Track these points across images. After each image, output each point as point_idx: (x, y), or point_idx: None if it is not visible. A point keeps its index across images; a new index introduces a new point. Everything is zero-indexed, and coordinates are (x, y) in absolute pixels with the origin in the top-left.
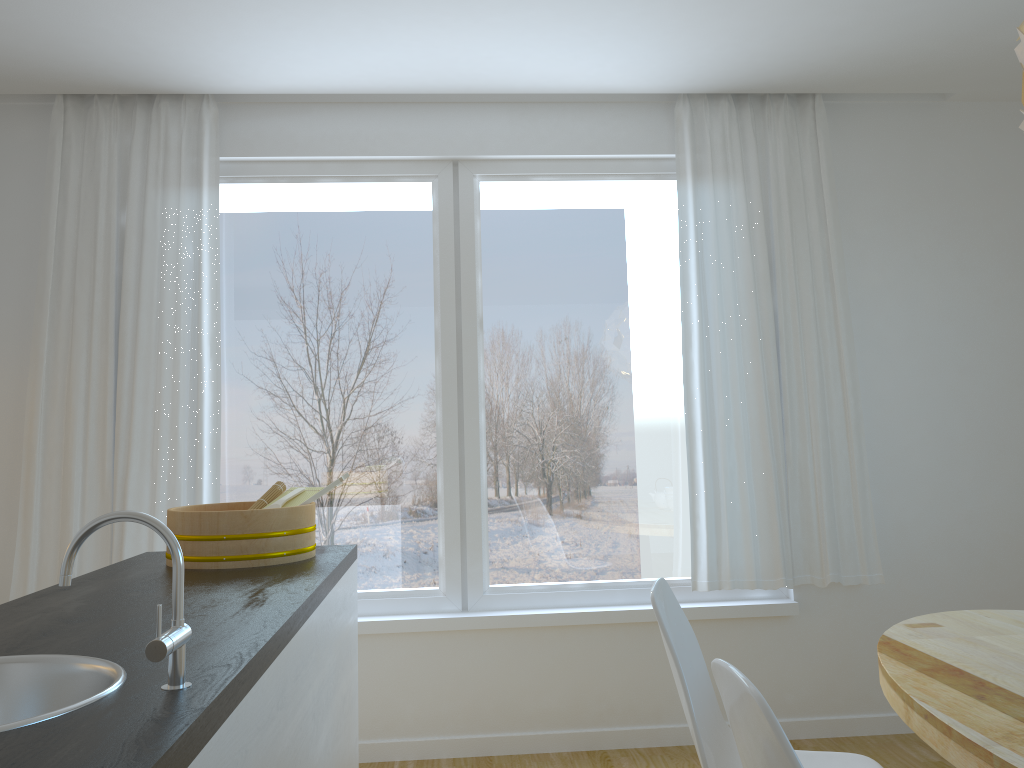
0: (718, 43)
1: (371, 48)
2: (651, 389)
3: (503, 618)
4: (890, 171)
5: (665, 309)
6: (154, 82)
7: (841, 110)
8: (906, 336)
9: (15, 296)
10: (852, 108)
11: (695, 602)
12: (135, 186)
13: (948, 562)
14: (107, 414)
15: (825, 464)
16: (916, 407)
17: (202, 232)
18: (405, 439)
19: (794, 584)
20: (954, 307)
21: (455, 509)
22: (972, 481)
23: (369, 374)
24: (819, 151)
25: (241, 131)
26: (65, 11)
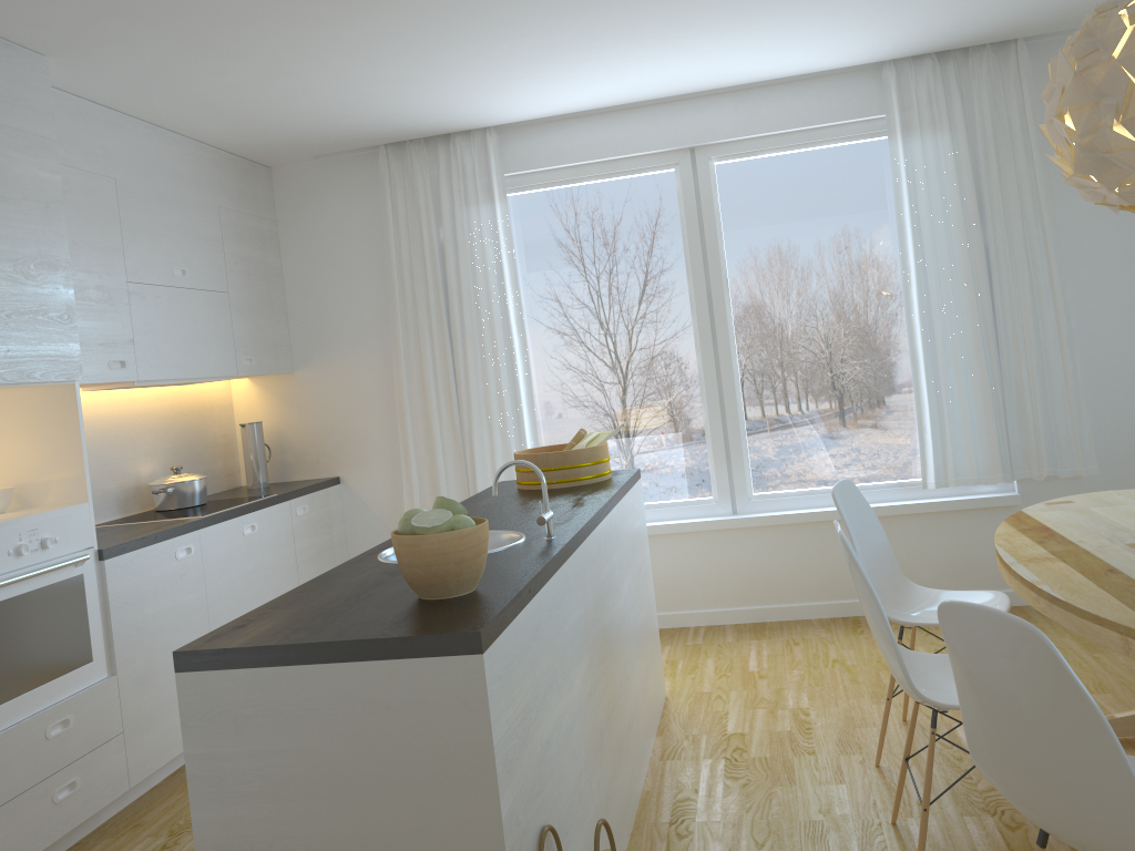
0: (903, 27)
1: (611, 81)
2: (879, 323)
3: (765, 518)
4: None
5: (887, 253)
6: (449, 127)
7: (1046, 47)
8: (1120, 253)
9: (373, 302)
10: (1058, 43)
11: (929, 498)
12: (446, 208)
13: None
14: (450, 384)
15: (1039, 376)
16: (1131, 317)
17: (499, 238)
18: (674, 383)
19: (1014, 479)
20: None
21: (719, 436)
22: None
23: (640, 334)
24: (1023, 92)
25: (517, 151)
26: (389, 101)
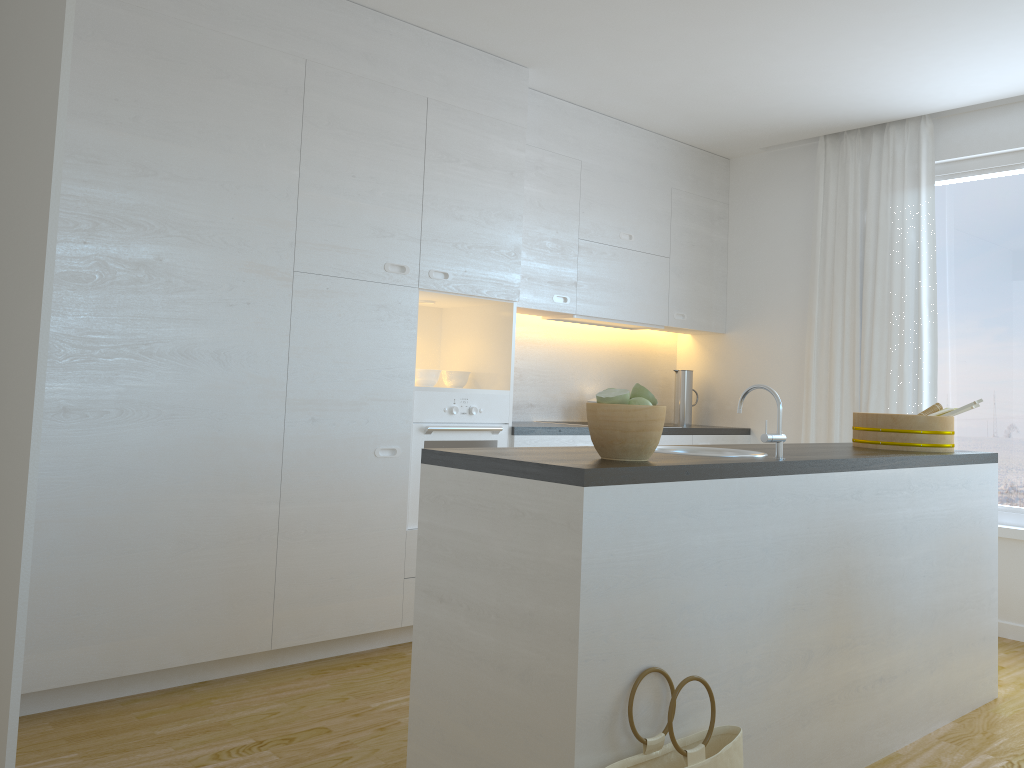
0: None
1: None
2: None
3: None
4: None
5: None
6: (880, 116)
7: None
8: None
9: (798, 277)
10: None
11: None
12: (871, 193)
13: None
14: (855, 358)
15: None
16: None
17: (920, 222)
18: None
19: None
20: None
21: None
22: None
23: None
24: None
25: (952, 138)
26: (808, 93)
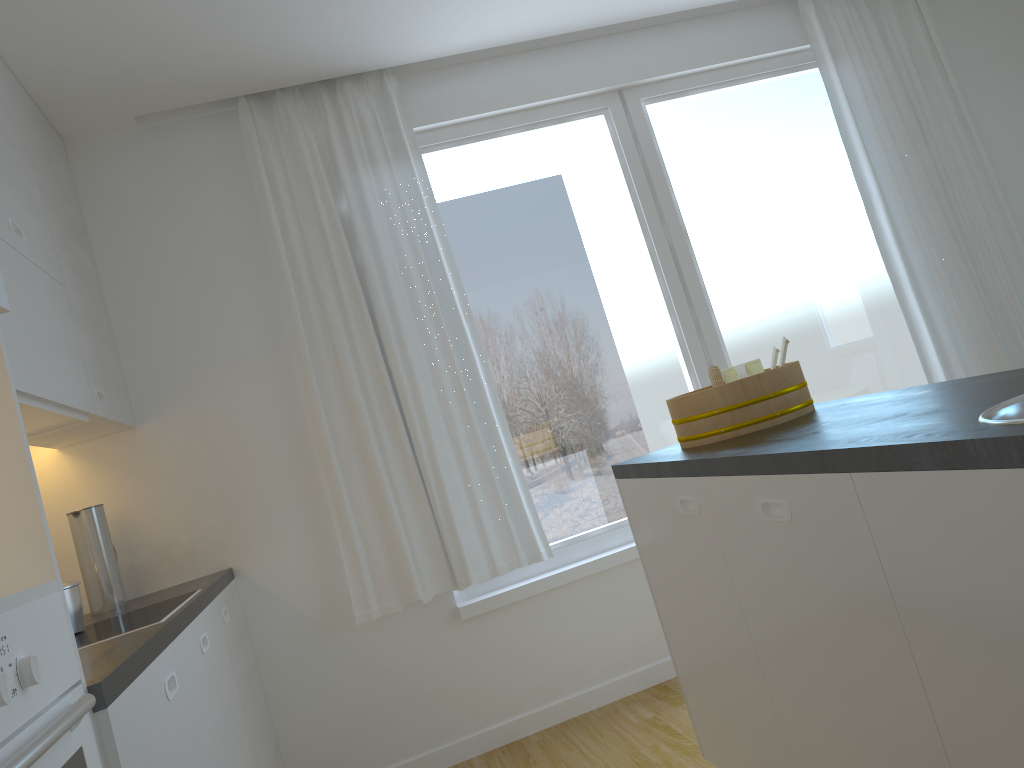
0: None
1: None
2: (843, 259)
3: None
4: (977, 25)
5: (833, 186)
6: (348, 61)
7: None
8: None
9: (252, 308)
10: None
11: None
12: (345, 171)
13: None
14: (391, 398)
15: (1013, 283)
16: None
17: (423, 202)
18: (652, 357)
19: None
20: None
21: None
22: None
23: (602, 305)
24: (924, 17)
25: (423, 100)
26: None
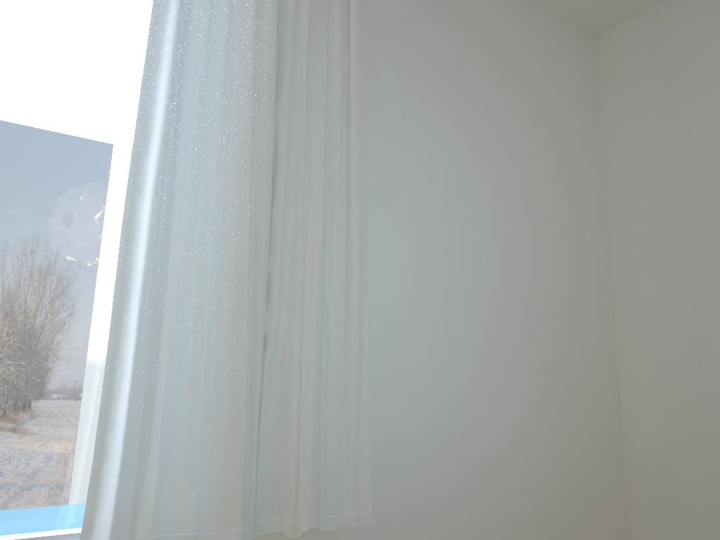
0: None
1: None
2: (71, 212)
3: None
4: (417, 19)
5: (117, 99)
6: None
7: None
8: (417, 205)
9: None
10: None
11: None
12: None
13: (439, 489)
14: None
15: (318, 349)
16: (421, 290)
17: None
18: None
19: (254, 535)
20: (464, 184)
21: None
22: (469, 386)
23: None
24: None
25: None
26: None
